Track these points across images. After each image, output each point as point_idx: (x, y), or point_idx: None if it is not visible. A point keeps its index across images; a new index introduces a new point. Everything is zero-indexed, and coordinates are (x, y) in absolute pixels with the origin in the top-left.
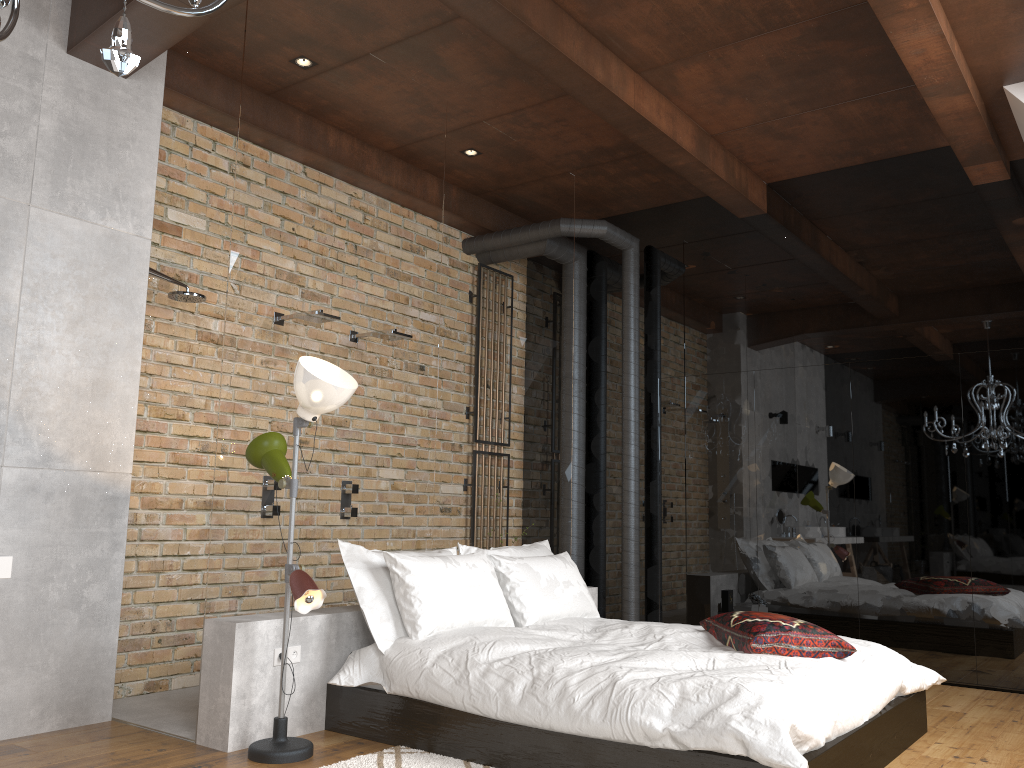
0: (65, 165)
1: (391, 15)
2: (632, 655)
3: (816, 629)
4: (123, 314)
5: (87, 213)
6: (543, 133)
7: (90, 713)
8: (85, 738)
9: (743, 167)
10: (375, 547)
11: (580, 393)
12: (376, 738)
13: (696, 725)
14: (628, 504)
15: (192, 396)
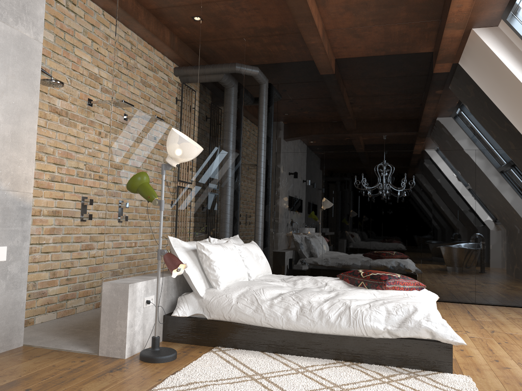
0: None
1: None
2: (338, 293)
3: (408, 277)
4: (28, 90)
5: (8, 19)
6: (243, 14)
7: (12, 342)
8: (21, 358)
9: (331, 49)
10: None
11: None
12: (200, 343)
13: (402, 326)
14: (259, 216)
15: (46, 146)
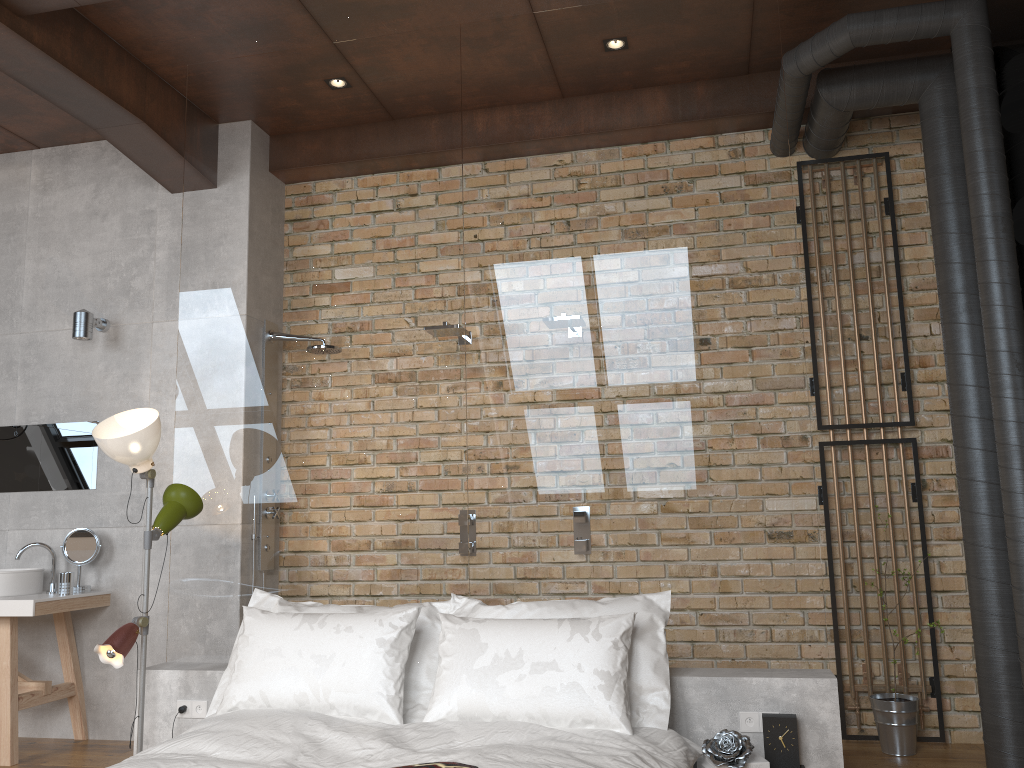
0: (175, 281)
1: (259, 8)
2: None
3: None
4: None
5: None
6: None
7: None
8: None
9: None
10: (371, 597)
11: (962, 315)
12: None
13: None
14: (1007, 517)
15: None
